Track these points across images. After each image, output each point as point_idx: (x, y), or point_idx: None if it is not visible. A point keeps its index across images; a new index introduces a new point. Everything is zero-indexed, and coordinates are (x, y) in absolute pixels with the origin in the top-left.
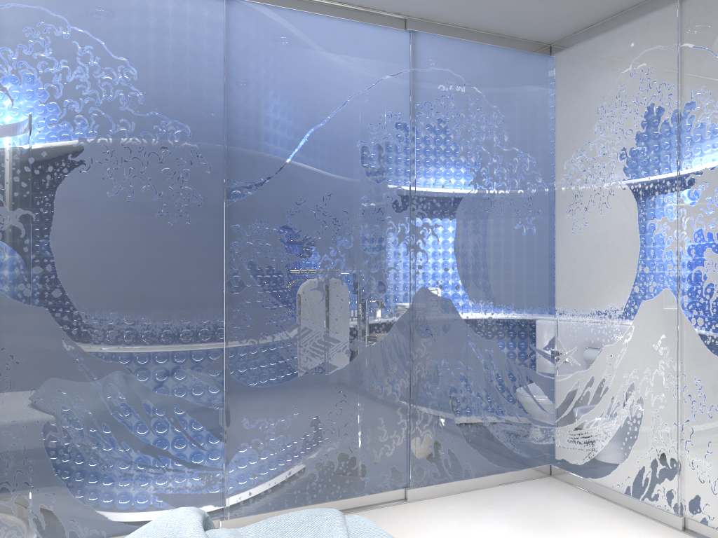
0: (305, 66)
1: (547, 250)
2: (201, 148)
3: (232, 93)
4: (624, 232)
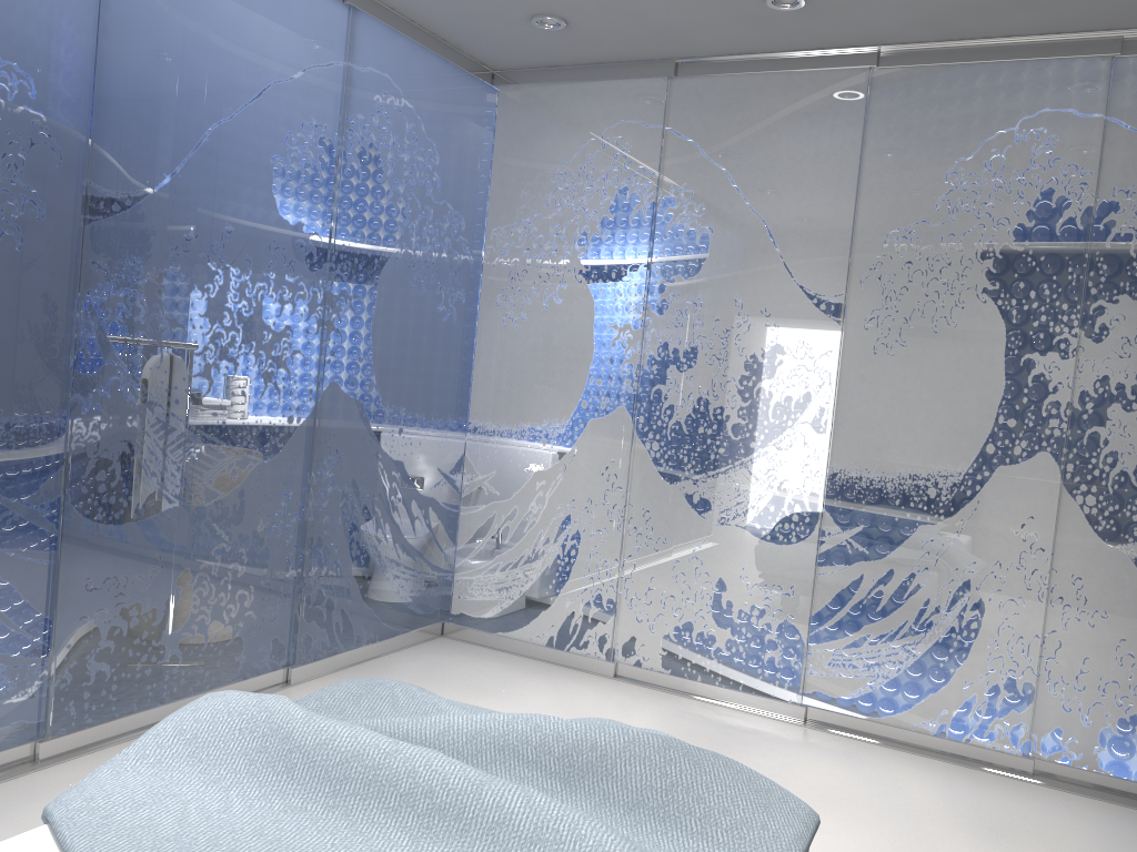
0: (214, 21)
1: (466, 344)
2: (50, 121)
3: (108, 38)
4: (575, 334)
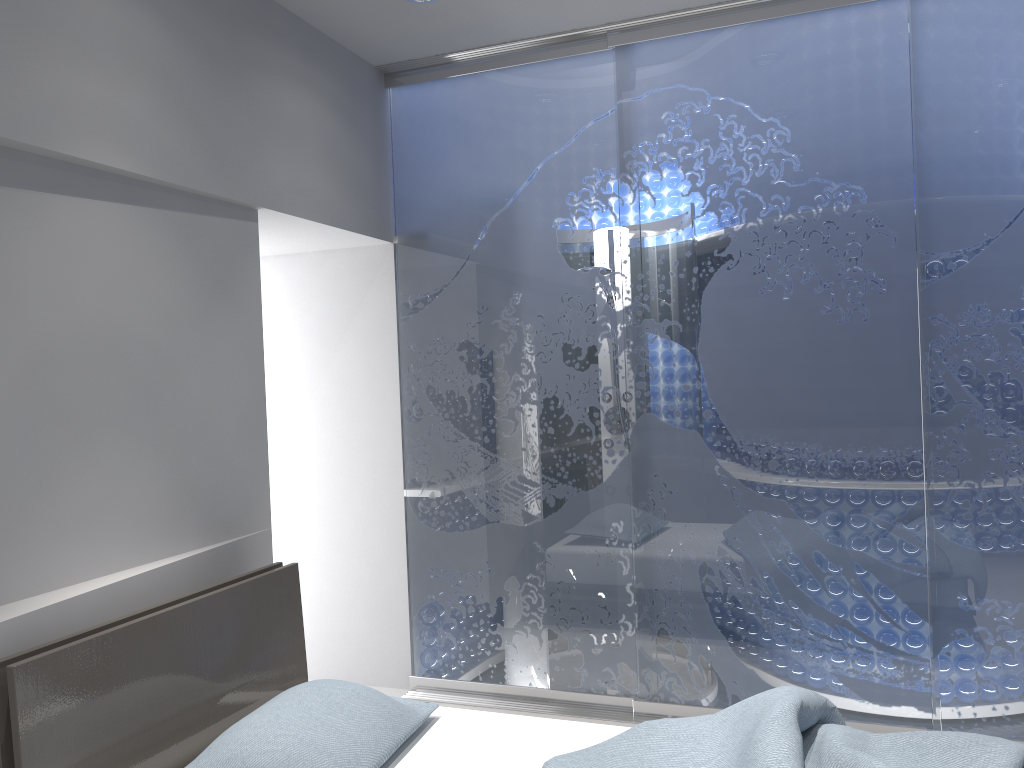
0: None
1: None
2: (881, 214)
3: (924, 127)
4: None
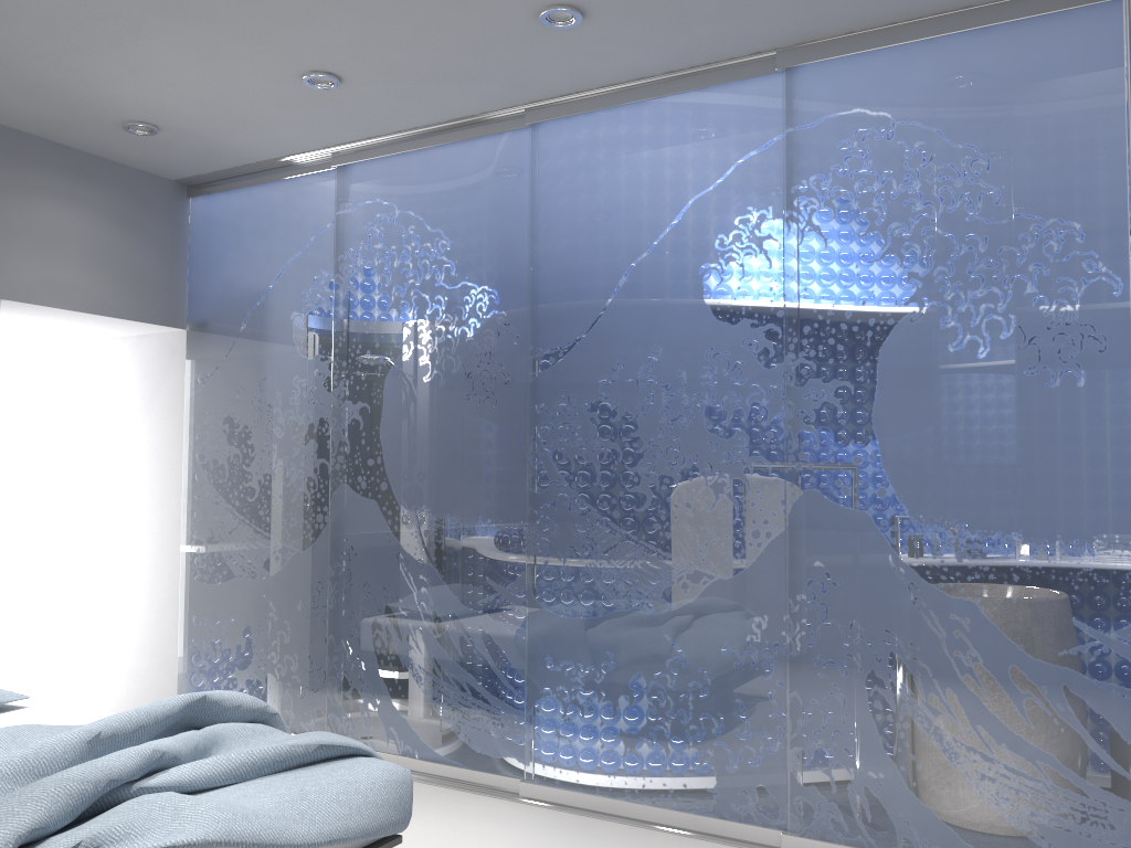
0: (623, 178)
1: (1124, 416)
2: (508, 314)
3: (536, 240)
4: None
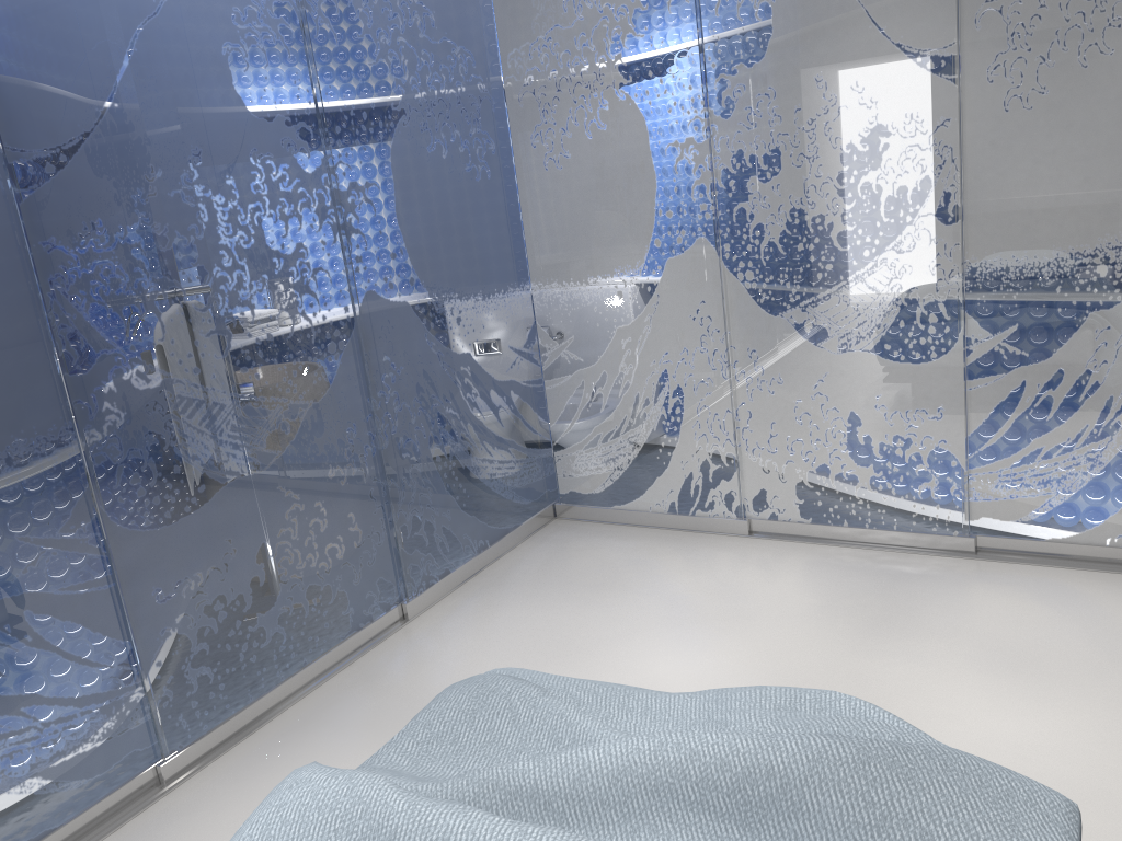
0: None
1: (508, 199)
2: None
3: None
4: (630, 163)
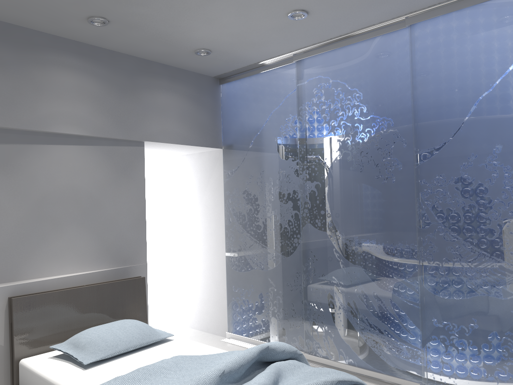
0: (471, 49)
1: None
2: (399, 131)
3: (415, 89)
4: None
